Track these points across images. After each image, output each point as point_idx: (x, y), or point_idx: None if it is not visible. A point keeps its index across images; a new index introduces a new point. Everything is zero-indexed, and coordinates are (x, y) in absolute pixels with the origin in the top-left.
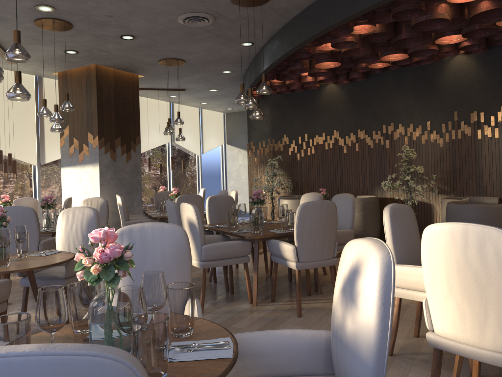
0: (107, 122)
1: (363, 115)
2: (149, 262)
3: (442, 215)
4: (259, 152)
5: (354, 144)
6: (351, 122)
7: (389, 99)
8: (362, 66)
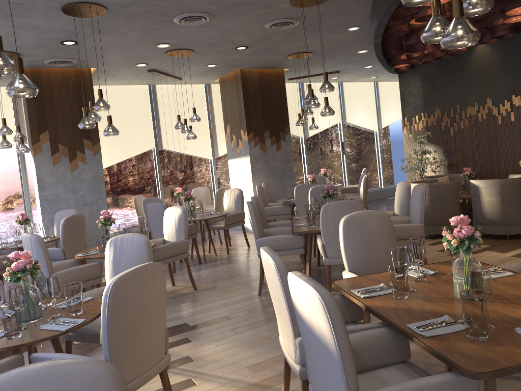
0: (254, 118)
1: (517, 77)
2: (122, 262)
3: None
4: (413, 128)
5: (508, 113)
6: (505, 88)
7: None
8: (497, 22)
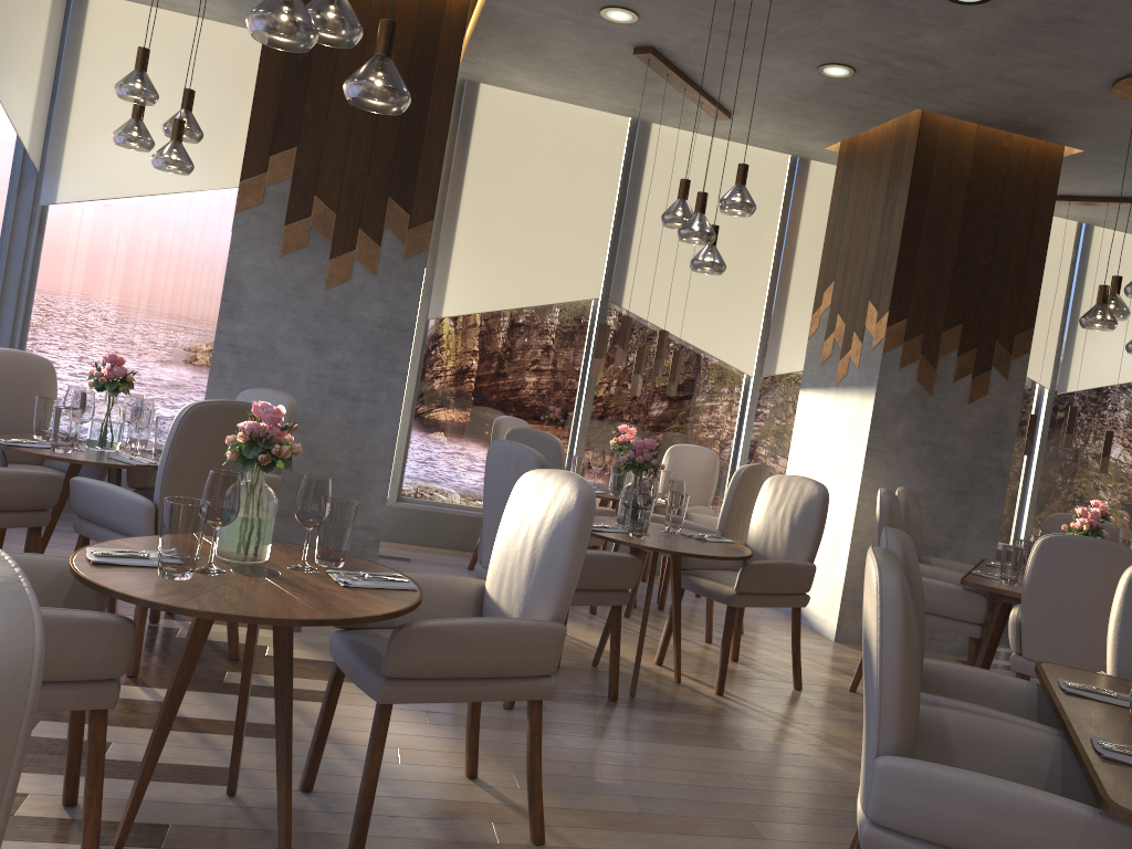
0: (924, 278)
1: None
2: None
3: None
4: None
5: None
6: None
7: None
8: None
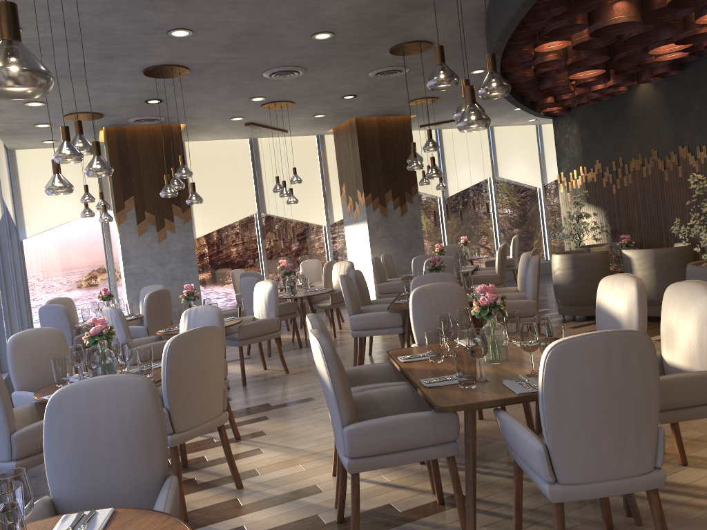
0: (373, 176)
1: (684, 123)
2: None
3: None
4: (571, 185)
5: (675, 168)
6: (671, 136)
7: None
8: (649, 60)
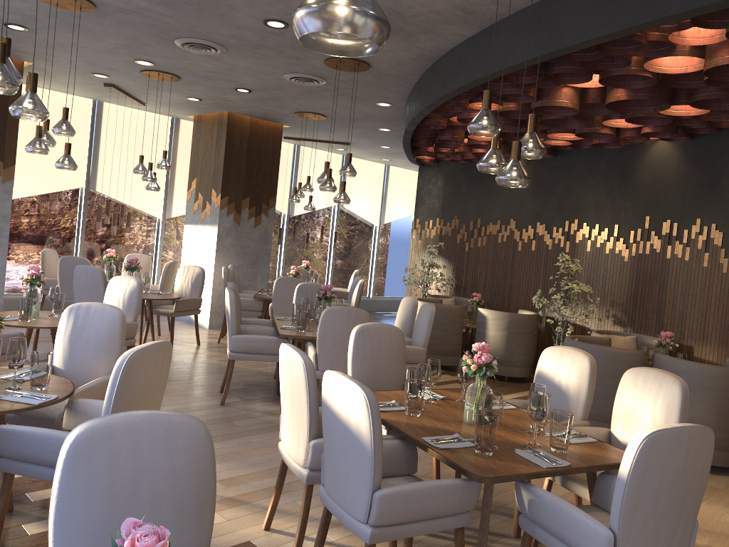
0: (234, 179)
1: (546, 203)
2: (85, 336)
3: None
4: (424, 234)
5: (530, 241)
6: (531, 212)
7: (577, 187)
8: None
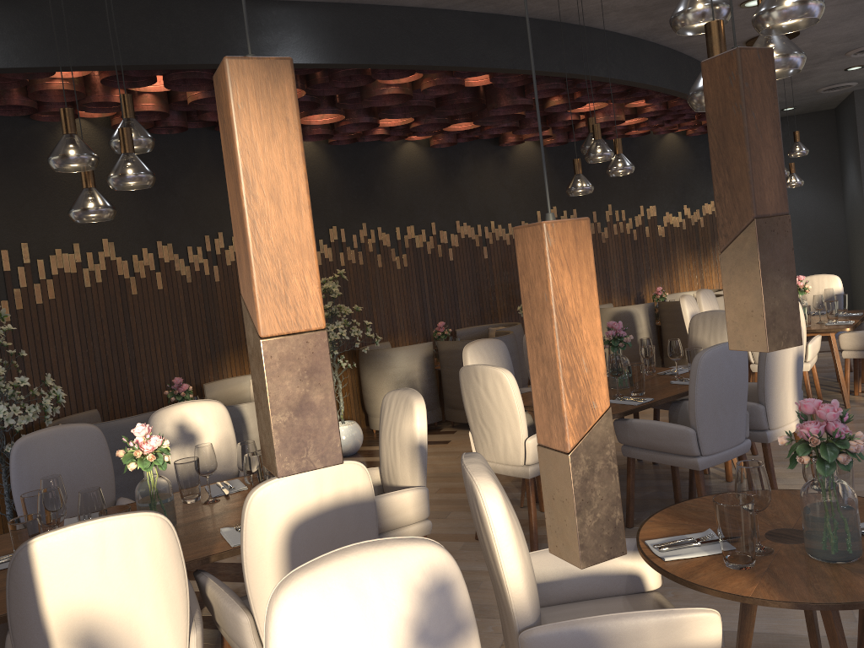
0: None
1: (164, 210)
2: None
3: (400, 371)
4: None
5: (153, 274)
6: (141, 224)
7: (209, 186)
8: None
